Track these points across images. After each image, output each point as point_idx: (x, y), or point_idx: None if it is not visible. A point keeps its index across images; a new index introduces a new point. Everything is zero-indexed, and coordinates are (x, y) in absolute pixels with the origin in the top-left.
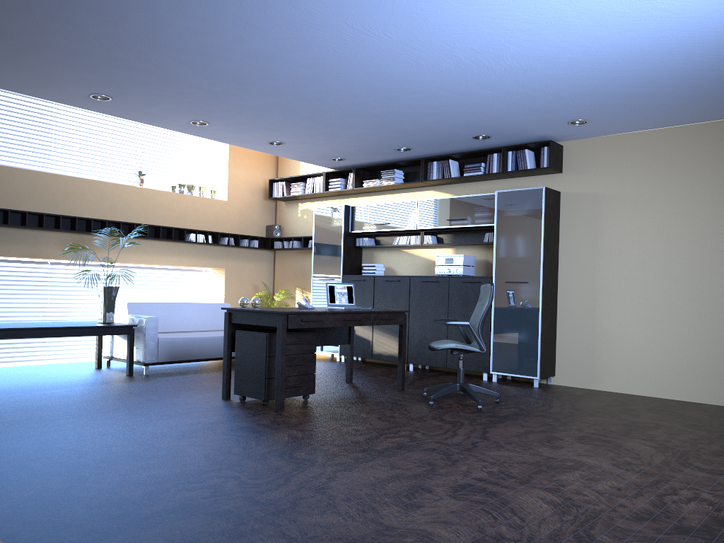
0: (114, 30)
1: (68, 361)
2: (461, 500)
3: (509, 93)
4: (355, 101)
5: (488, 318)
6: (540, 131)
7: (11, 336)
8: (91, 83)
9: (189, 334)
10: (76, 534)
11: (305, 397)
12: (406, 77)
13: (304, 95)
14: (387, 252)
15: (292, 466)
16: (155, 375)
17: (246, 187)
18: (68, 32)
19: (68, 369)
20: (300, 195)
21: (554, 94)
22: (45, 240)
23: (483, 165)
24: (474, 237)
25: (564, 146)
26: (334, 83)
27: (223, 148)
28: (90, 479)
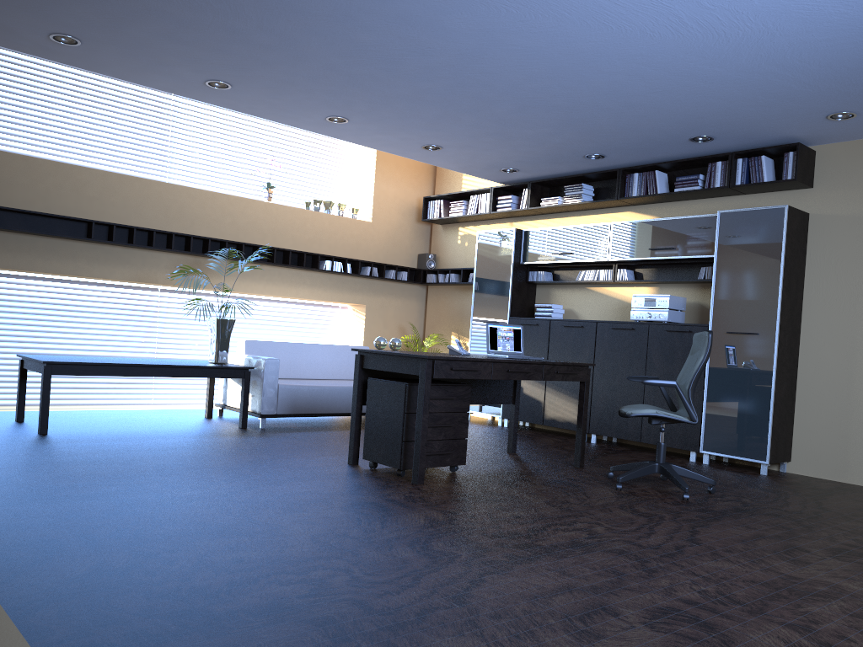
0: None
1: (176, 408)
2: (661, 631)
3: (746, 72)
4: (533, 86)
5: (701, 379)
6: (785, 129)
7: (105, 373)
8: (206, 64)
9: (317, 382)
10: (121, 634)
11: (453, 469)
12: (603, 49)
13: (467, 79)
14: (568, 290)
15: (424, 561)
16: (273, 429)
17: (395, 206)
18: None
19: (174, 417)
20: (461, 216)
21: (811, 72)
22: (155, 261)
23: (701, 178)
24: (685, 272)
25: (817, 152)
26: (506, 61)
27: (370, 157)
28: (160, 557)
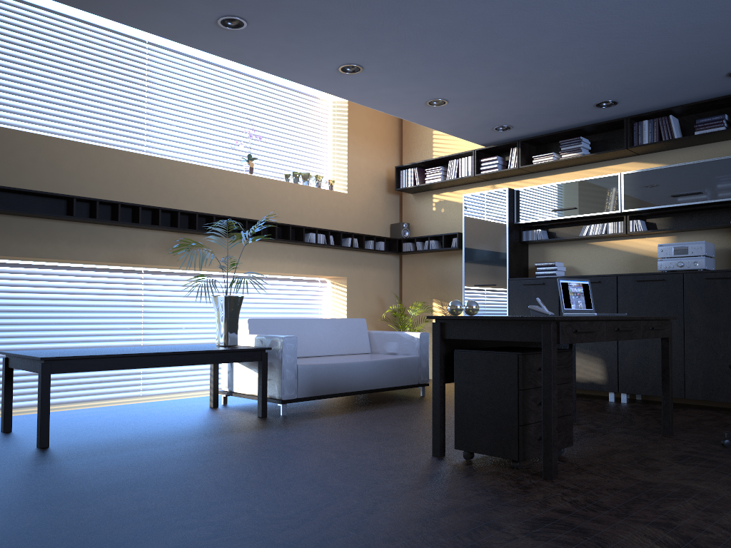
0: None
1: (169, 398)
2: None
3: None
4: (607, 4)
5: None
6: None
7: (113, 367)
8: None
9: (327, 360)
10: None
11: (559, 452)
12: None
13: None
14: (567, 247)
15: None
16: (296, 416)
17: (367, 177)
18: None
19: (177, 409)
20: (441, 182)
21: None
22: (140, 240)
23: (726, 118)
24: (708, 218)
25: None
26: None
27: (340, 129)
28: None
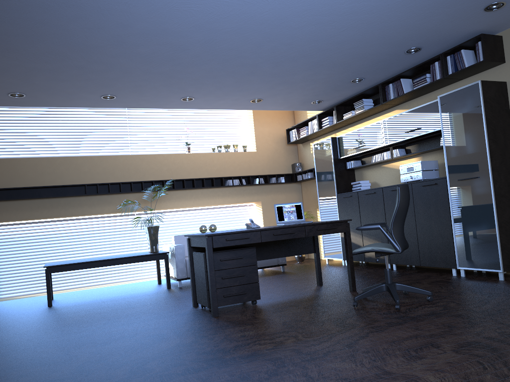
0: (47, 46)
1: (151, 279)
2: None
3: None
4: (266, 49)
5: (448, 216)
6: (464, 27)
7: (80, 268)
8: (90, 88)
9: None
10: None
11: (253, 303)
12: (277, 14)
13: (224, 56)
14: (372, 169)
15: (122, 377)
16: (185, 287)
17: (270, 139)
18: (27, 56)
19: (140, 285)
20: (305, 136)
21: None
22: (126, 199)
23: (428, 76)
24: (435, 143)
25: (503, 36)
26: (231, 39)
27: (250, 113)
28: None
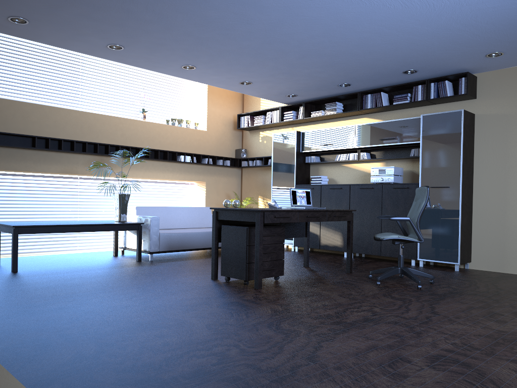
0: None
1: (93, 251)
2: (440, 370)
3: (442, 29)
4: (313, 42)
5: None
6: (460, 64)
7: (52, 231)
8: (108, 34)
9: (182, 230)
10: None
11: (276, 278)
12: (358, 17)
13: (272, 38)
14: (330, 166)
15: (281, 336)
16: (158, 261)
17: (220, 121)
18: None
19: (94, 256)
20: (262, 125)
21: (481, 28)
22: (75, 160)
23: (409, 95)
24: (401, 152)
25: (478, 77)
26: (298, 26)
27: (203, 91)
28: (115, 345)
